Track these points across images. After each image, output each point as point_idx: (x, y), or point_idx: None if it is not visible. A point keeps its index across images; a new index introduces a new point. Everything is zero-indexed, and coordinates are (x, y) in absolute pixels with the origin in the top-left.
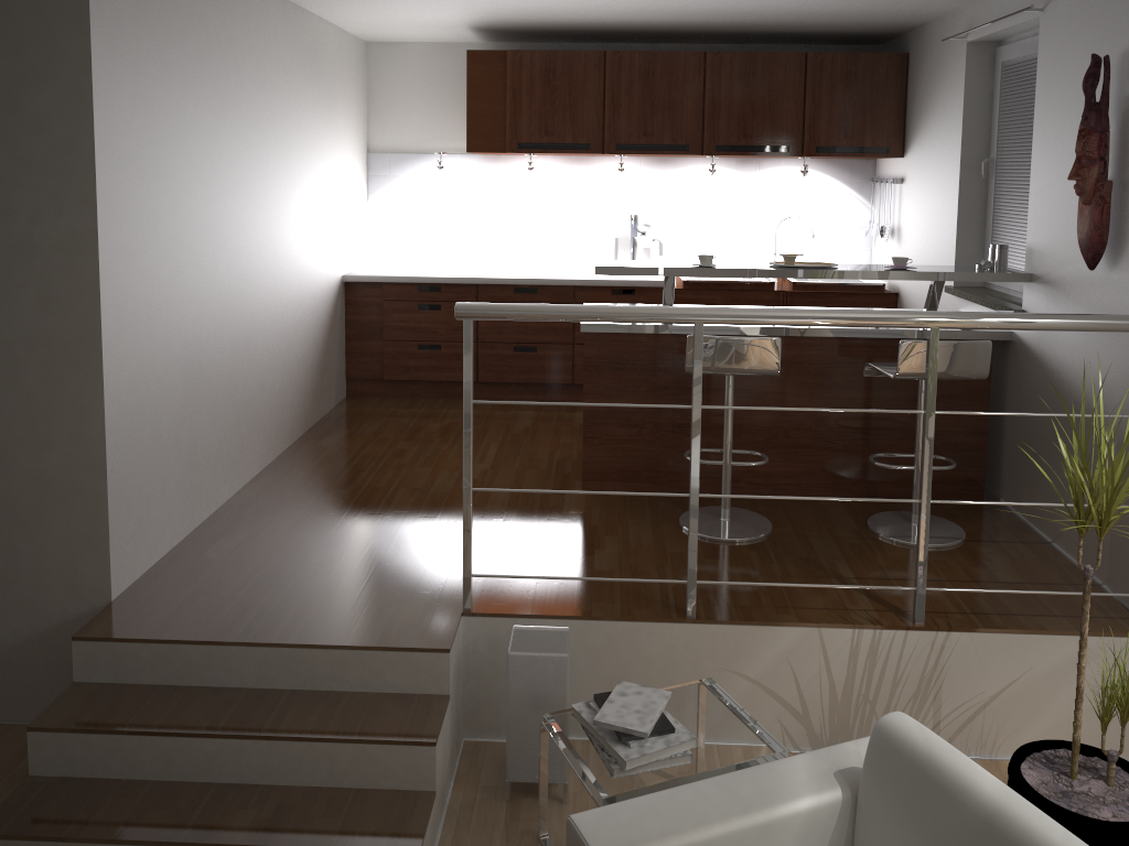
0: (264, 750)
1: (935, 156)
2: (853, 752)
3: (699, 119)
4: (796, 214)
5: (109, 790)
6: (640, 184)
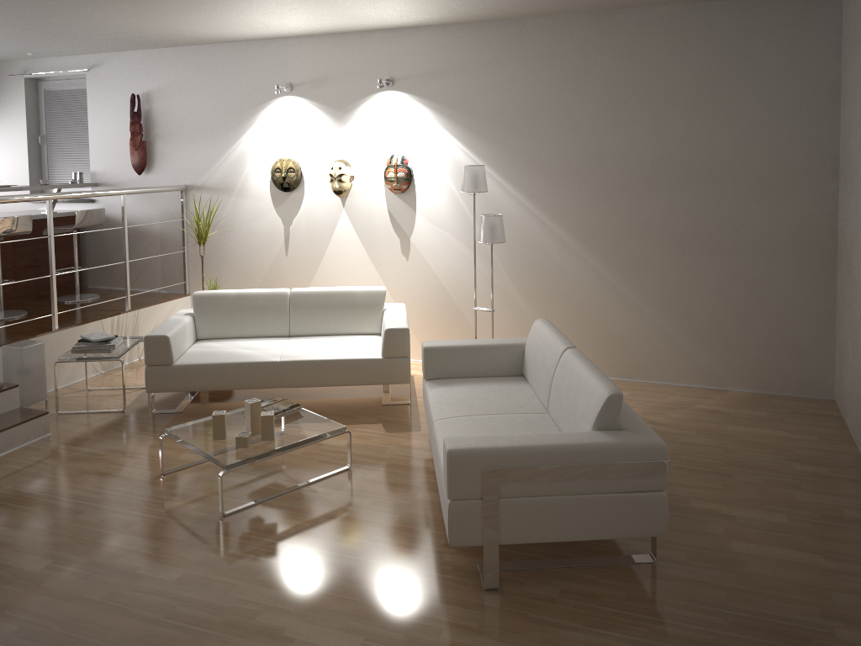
0: None
1: (1, 134)
2: (181, 312)
3: None
4: None
5: None
6: None
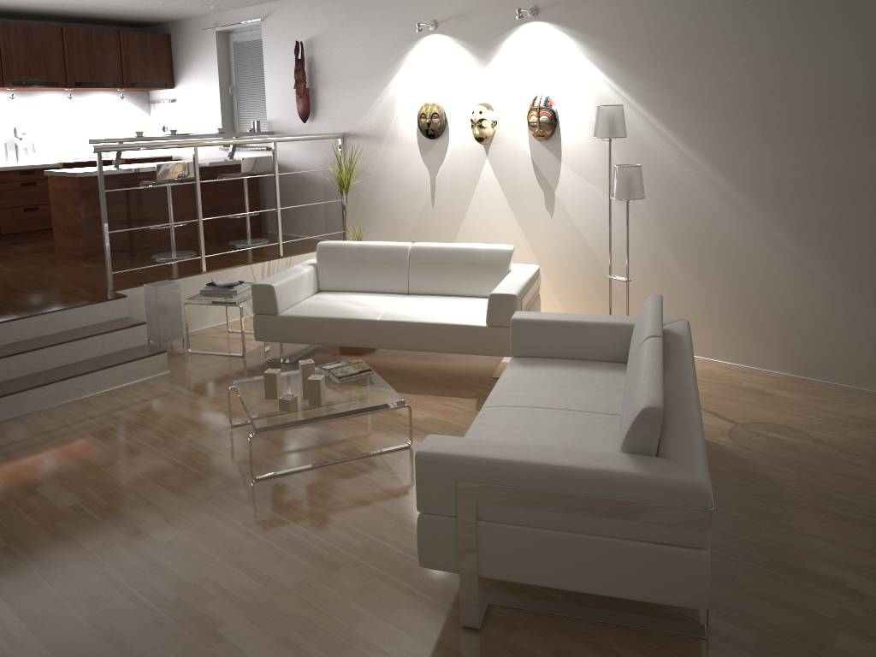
0: (71, 347)
1: (200, 86)
2: (307, 262)
3: (63, 67)
4: (110, 123)
5: (1, 384)
6: (10, 108)
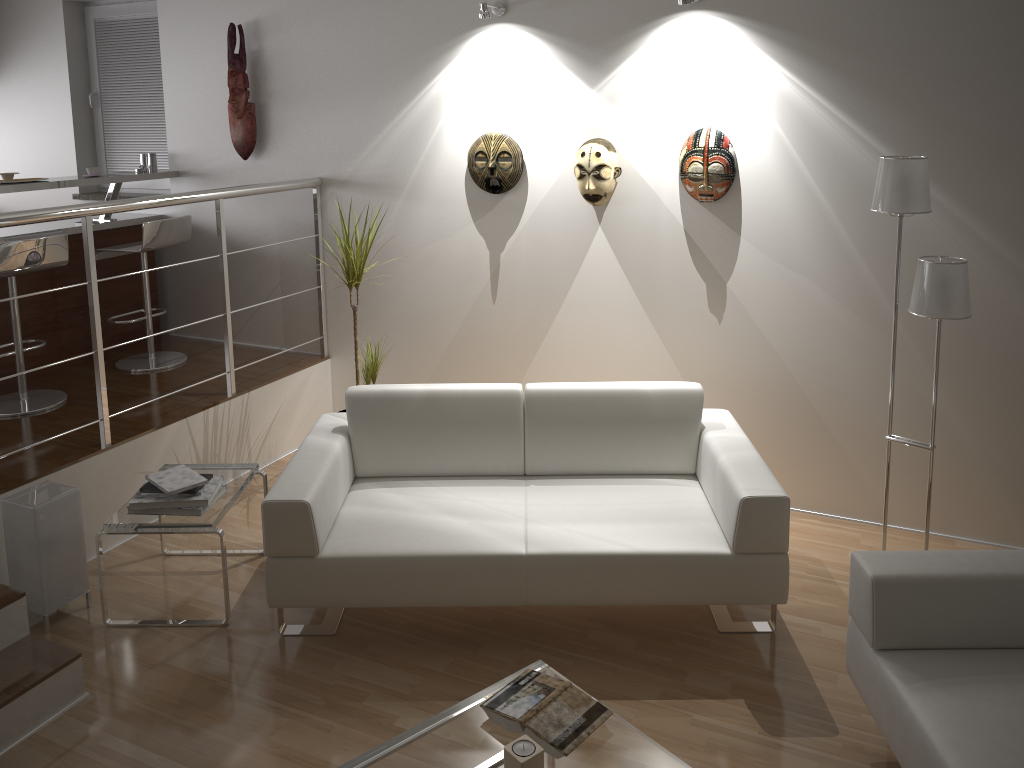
0: None
1: (32, 92)
2: (325, 425)
3: None
4: None
5: None
6: None
